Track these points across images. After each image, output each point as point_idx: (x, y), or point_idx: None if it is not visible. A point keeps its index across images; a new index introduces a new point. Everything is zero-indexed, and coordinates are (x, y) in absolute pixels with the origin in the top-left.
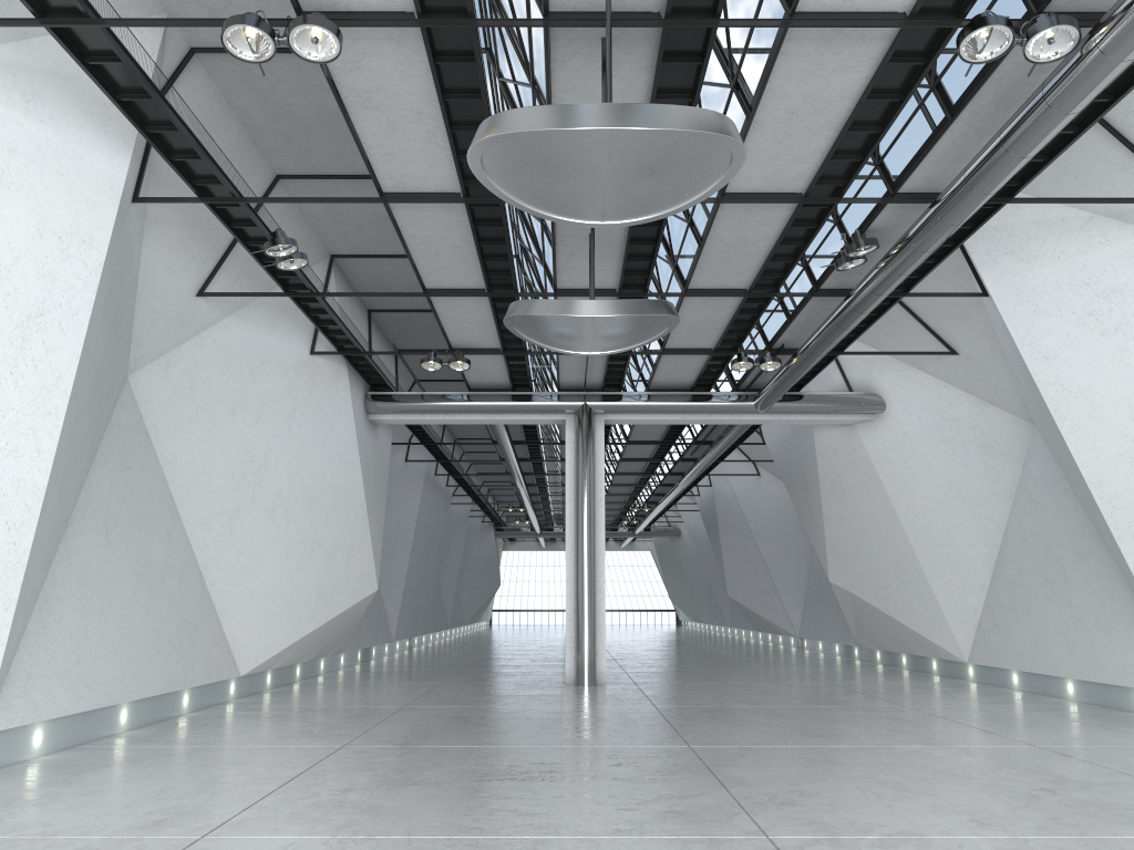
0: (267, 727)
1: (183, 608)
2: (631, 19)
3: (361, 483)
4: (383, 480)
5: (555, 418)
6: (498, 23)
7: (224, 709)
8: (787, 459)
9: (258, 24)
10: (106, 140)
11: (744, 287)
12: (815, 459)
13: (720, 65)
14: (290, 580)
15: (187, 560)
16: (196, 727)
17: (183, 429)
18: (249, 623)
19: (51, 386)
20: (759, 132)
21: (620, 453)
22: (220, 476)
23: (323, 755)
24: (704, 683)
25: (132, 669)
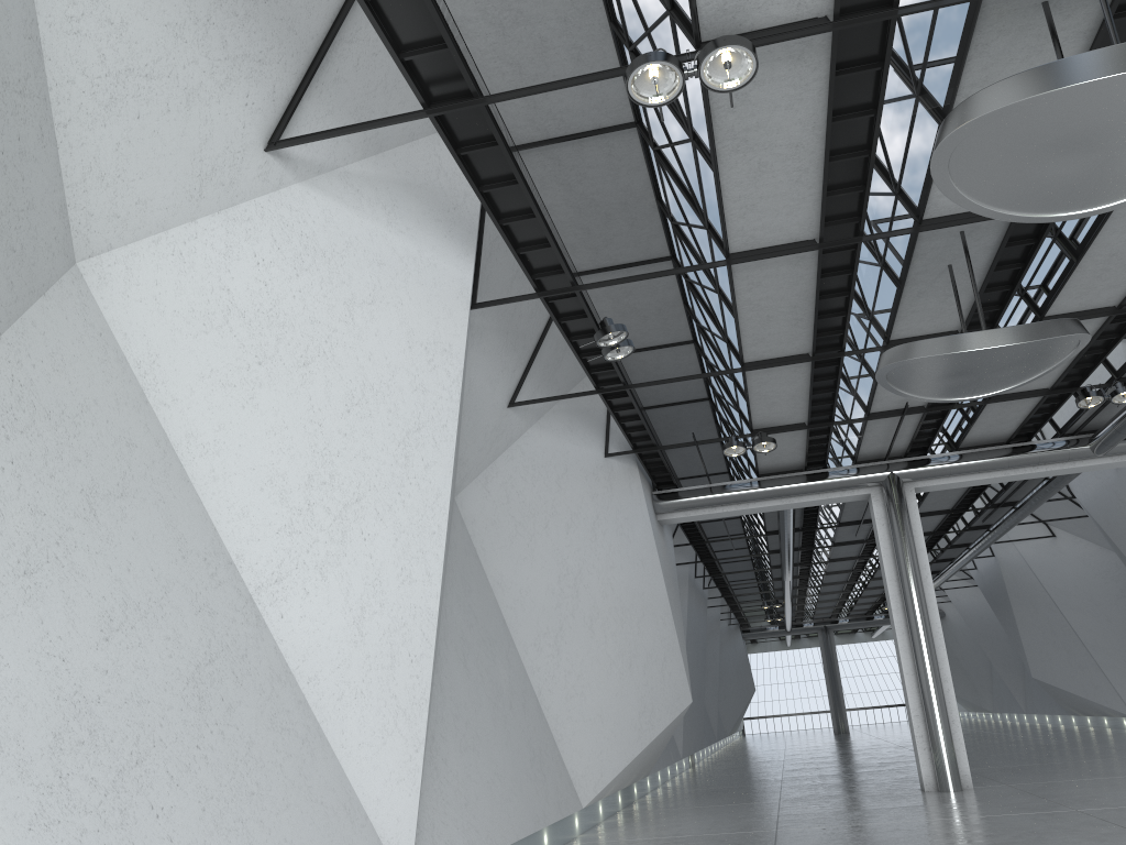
0: None
1: (530, 737)
2: None
3: (664, 587)
4: (675, 584)
5: (858, 494)
6: (929, 6)
7: None
8: (1113, 510)
9: (668, 59)
10: (453, 244)
11: (1113, 304)
12: None
13: None
14: (614, 698)
15: (525, 685)
16: None
17: (505, 547)
18: (584, 749)
19: (432, 504)
20: None
21: None
22: (542, 593)
23: None
24: (1092, 778)
25: (505, 808)
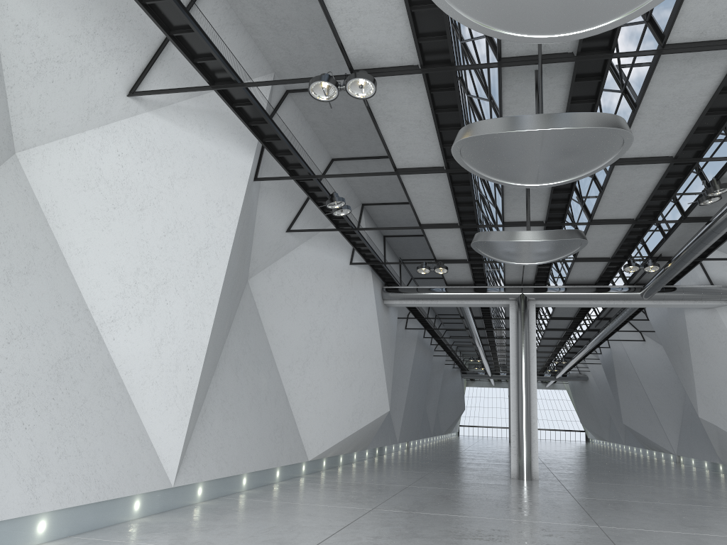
0: (325, 494)
1: (276, 417)
2: (554, 58)
3: (379, 343)
4: (392, 341)
5: (502, 303)
6: (470, 67)
7: (299, 481)
8: (665, 331)
9: (329, 80)
10: (241, 147)
11: (632, 217)
12: (686, 331)
13: (613, 78)
14: (337, 403)
15: (279, 389)
16: (284, 491)
17: (277, 311)
18: (313, 428)
19: (211, 288)
20: (641, 119)
21: (545, 325)
22: (298, 338)
23: (361, 514)
24: (608, 483)
25: (249, 453)
